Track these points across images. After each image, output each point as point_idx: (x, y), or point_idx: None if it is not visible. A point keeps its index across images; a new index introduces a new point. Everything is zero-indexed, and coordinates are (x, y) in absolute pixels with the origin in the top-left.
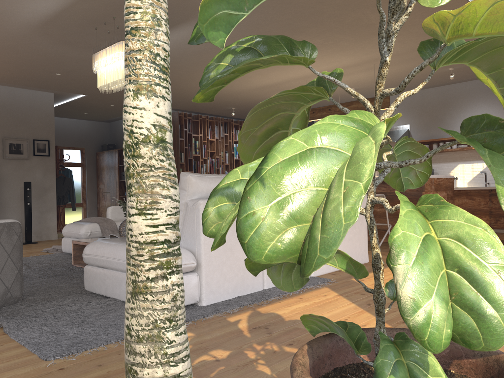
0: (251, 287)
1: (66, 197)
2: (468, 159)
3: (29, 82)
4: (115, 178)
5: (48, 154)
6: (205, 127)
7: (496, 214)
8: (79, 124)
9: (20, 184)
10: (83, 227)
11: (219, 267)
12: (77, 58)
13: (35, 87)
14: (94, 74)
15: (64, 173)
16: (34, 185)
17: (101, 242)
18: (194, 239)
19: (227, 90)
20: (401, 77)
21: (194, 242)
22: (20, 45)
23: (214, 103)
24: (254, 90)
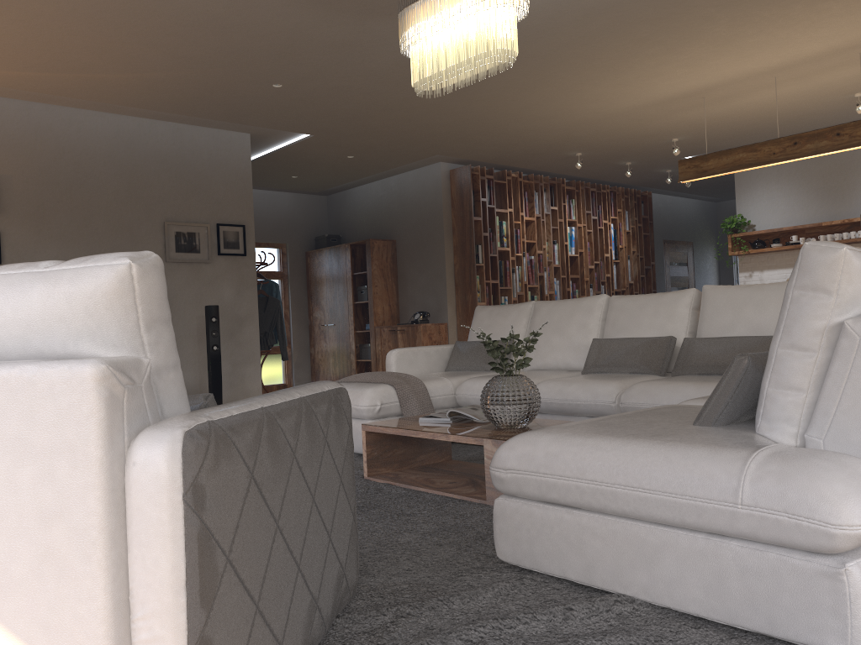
0: None
1: (271, 334)
2: None
3: (216, 108)
4: (346, 298)
5: (243, 251)
6: (518, 195)
7: None
8: (276, 200)
9: (196, 310)
10: (365, 393)
11: None
12: (330, 42)
13: (223, 121)
14: (347, 83)
15: (264, 288)
16: (220, 313)
17: (555, 440)
18: None
19: (593, 110)
20: None
21: None
22: (227, 13)
23: (548, 144)
24: (647, 109)
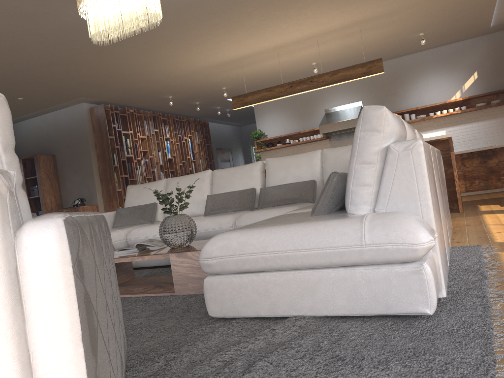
0: (447, 265)
1: None
2: (426, 129)
3: None
4: None
5: None
6: (134, 123)
7: (470, 177)
8: None
9: None
10: None
11: (440, 237)
12: (15, 11)
13: None
14: (24, 43)
15: None
16: None
17: (242, 233)
18: (415, 201)
19: (182, 68)
20: (369, 46)
21: (415, 204)
22: None
23: (153, 90)
24: (212, 68)
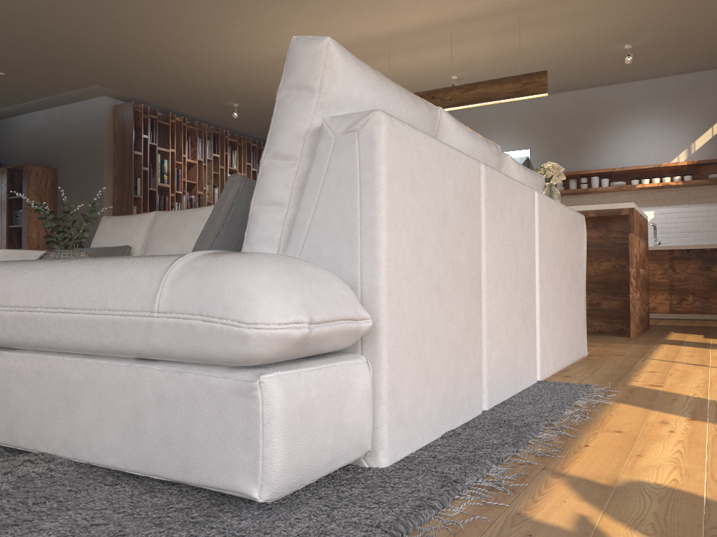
0: (467, 406)
1: None
2: None
3: None
4: None
5: None
6: (181, 138)
7: (681, 290)
8: None
9: None
10: None
11: (418, 339)
12: None
13: None
14: None
15: None
16: None
17: None
18: (351, 245)
19: (239, 55)
20: (542, 58)
21: (351, 253)
22: None
23: (205, 89)
24: None
